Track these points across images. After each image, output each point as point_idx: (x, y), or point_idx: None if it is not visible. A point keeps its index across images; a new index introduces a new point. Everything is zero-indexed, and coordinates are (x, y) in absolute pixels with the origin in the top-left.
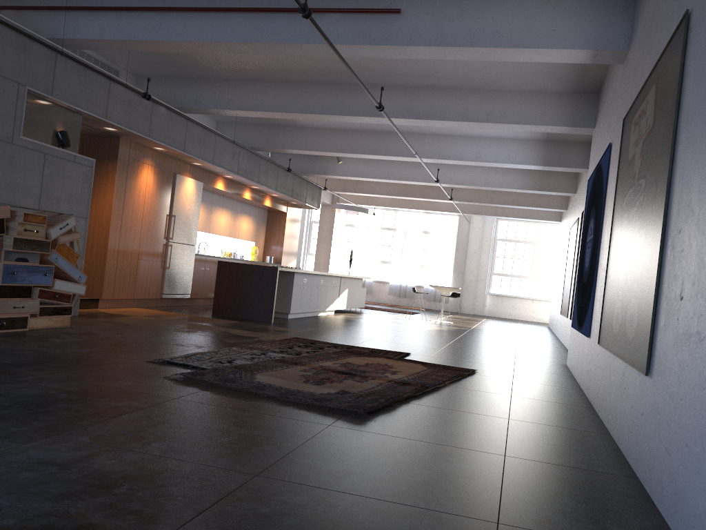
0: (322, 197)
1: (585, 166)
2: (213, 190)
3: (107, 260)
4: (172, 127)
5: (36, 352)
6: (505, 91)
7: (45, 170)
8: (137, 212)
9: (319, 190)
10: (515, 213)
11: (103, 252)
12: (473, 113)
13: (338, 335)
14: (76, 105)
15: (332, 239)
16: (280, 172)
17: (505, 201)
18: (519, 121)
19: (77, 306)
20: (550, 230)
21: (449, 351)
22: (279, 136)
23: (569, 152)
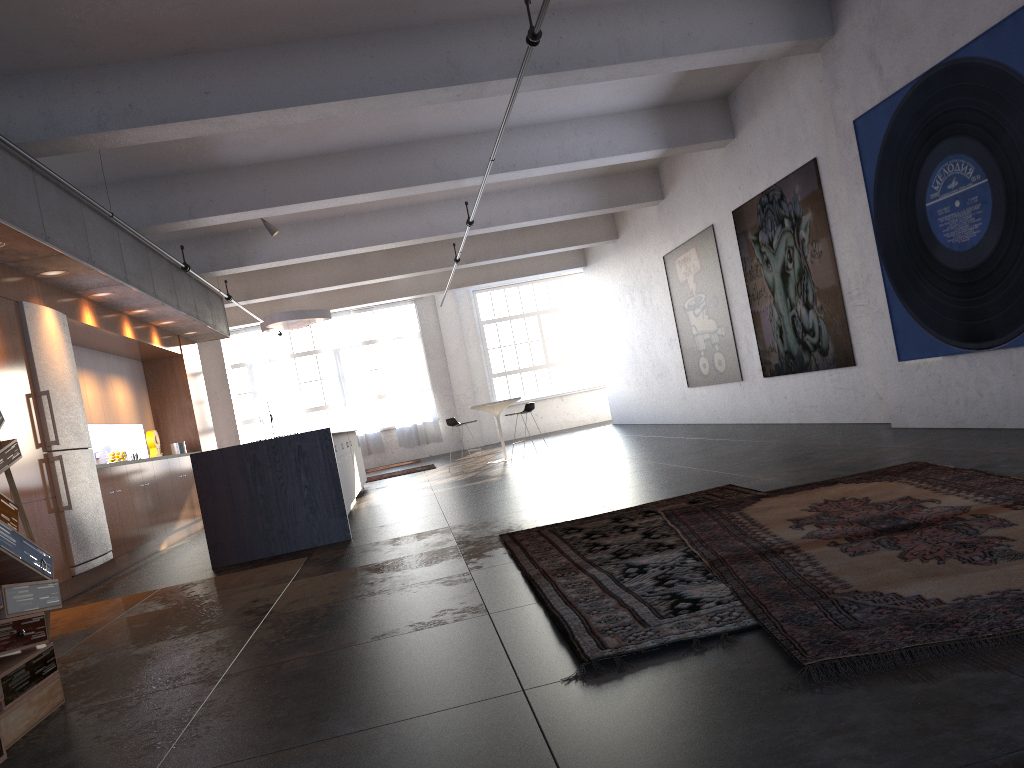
0: None
1: (728, 135)
2: None
3: None
4: (14, 186)
5: None
6: None
7: None
8: None
9: (221, 303)
10: (518, 270)
11: None
12: (638, 45)
13: (521, 511)
14: None
15: (231, 393)
16: (174, 273)
17: (526, 248)
18: (717, 46)
19: None
20: (554, 288)
21: (731, 467)
22: (178, 196)
23: (699, 119)
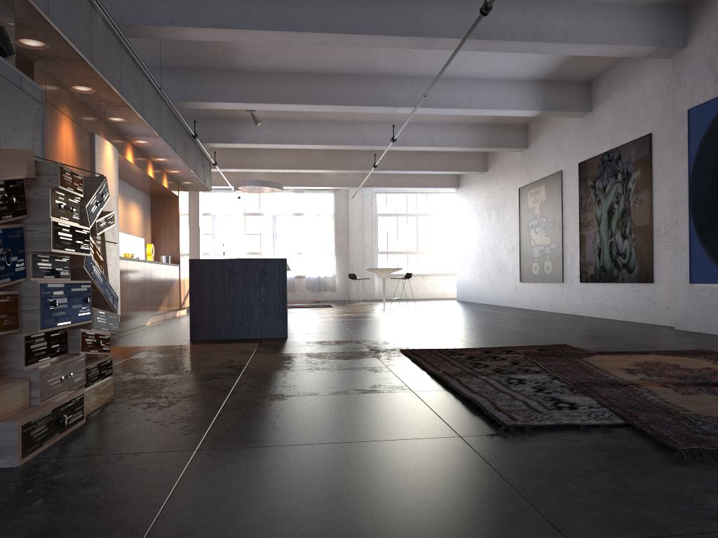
0: None
1: (587, 109)
2: None
3: None
4: (109, 52)
5: (295, 471)
6: (581, 3)
7: None
8: None
9: (209, 166)
10: (411, 182)
11: None
12: (548, 31)
13: (410, 339)
14: None
15: (200, 231)
16: (187, 138)
17: (422, 167)
18: (602, 41)
19: None
20: (431, 200)
21: (560, 335)
22: (202, 84)
23: (568, 94)
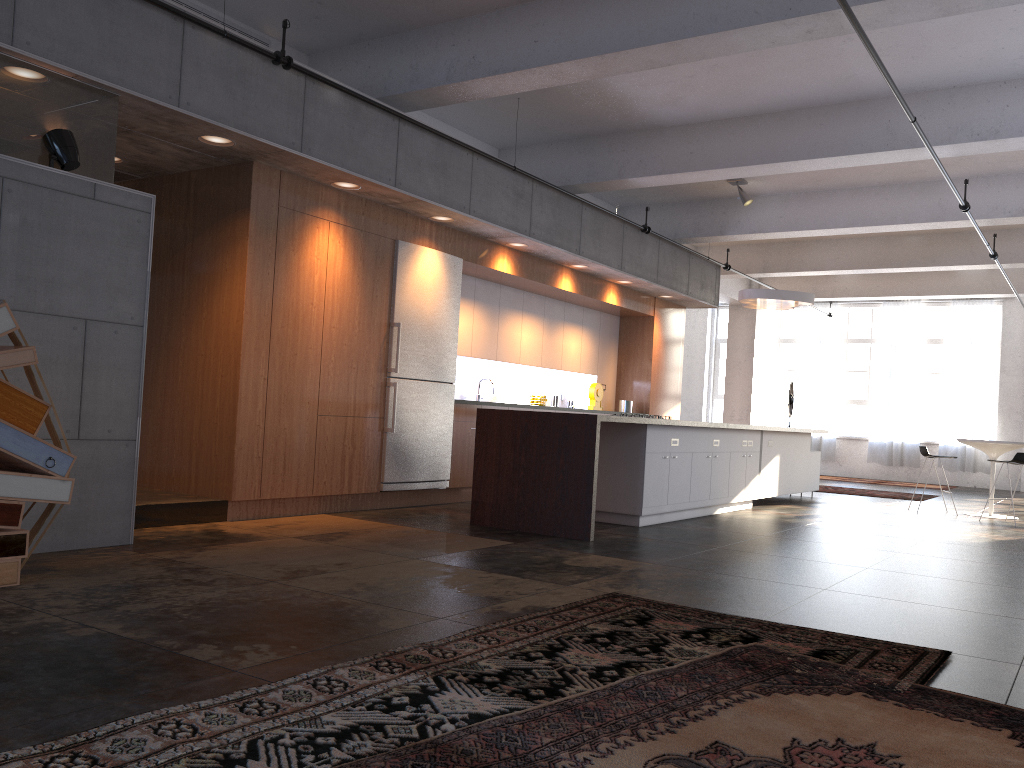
0: (728, 291)
1: None
2: (496, 278)
3: (240, 419)
4: (362, 133)
5: None
6: None
7: (7, 215)
8: (308, 319)
9: (715, 271)
10: None
11: (231, 403)
12: None
13: (738, 577)
14: (90, 72)
15: (753, 366)
16: (627, 234)
17: None
18: None
19: (130, 524)
20: None
21: None
22: (613, 154)
23: None
